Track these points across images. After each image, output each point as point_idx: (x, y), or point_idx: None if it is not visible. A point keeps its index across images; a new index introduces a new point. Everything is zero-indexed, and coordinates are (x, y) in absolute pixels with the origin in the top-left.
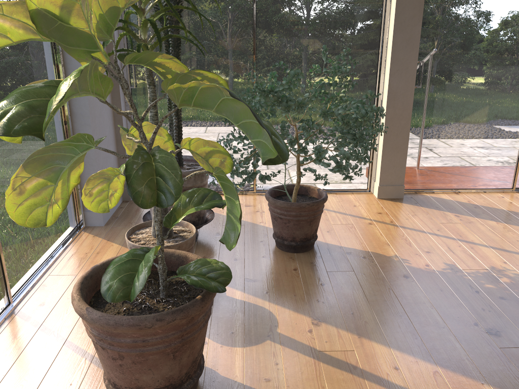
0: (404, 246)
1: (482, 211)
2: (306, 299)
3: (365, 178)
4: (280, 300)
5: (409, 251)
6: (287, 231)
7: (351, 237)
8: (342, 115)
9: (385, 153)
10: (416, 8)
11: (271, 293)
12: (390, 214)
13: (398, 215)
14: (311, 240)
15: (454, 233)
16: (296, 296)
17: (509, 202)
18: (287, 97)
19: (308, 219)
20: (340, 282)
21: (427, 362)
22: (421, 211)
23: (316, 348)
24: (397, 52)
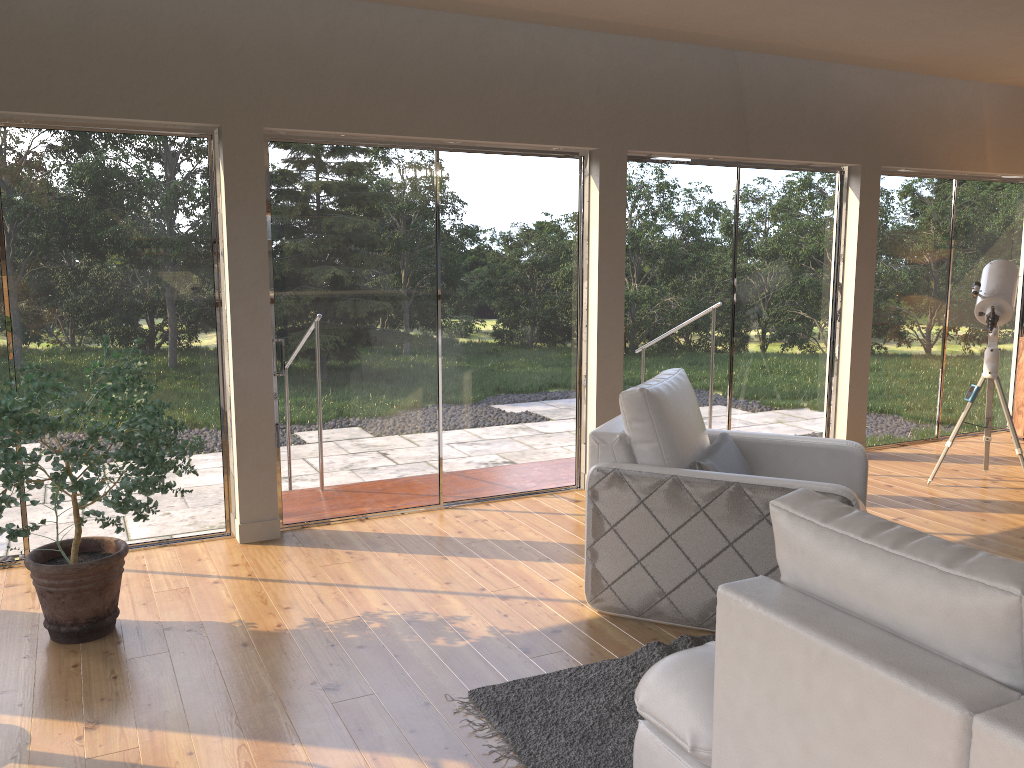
0: (257, 605)
1: (387, 541)
2: (84, 701)
3: (221, 515)
4: (41, 709)
5: (262, 611)
6: (64, 610)
7: (180, 606)
8: (121, 434)
9: (243, 473)
10: (259, 270)
11: (28, 703)
12: (251, 563)
13: (264, 564)
14: (108, 618)
15: (335, 576)
16: (69, 700)
17: (428, 524)
18: (32, 417)
19: (96, 586)
20: (144, 669)
21: (234, 737)
22: (301, 554)
23: (83, 756)
24: (240, 330)
